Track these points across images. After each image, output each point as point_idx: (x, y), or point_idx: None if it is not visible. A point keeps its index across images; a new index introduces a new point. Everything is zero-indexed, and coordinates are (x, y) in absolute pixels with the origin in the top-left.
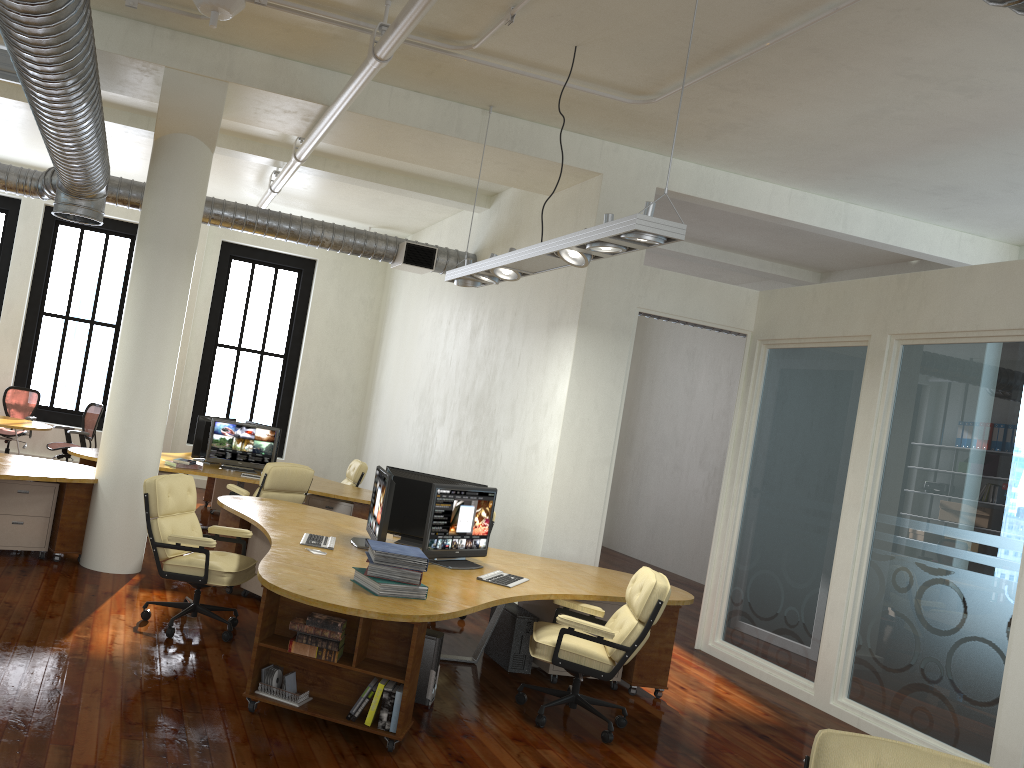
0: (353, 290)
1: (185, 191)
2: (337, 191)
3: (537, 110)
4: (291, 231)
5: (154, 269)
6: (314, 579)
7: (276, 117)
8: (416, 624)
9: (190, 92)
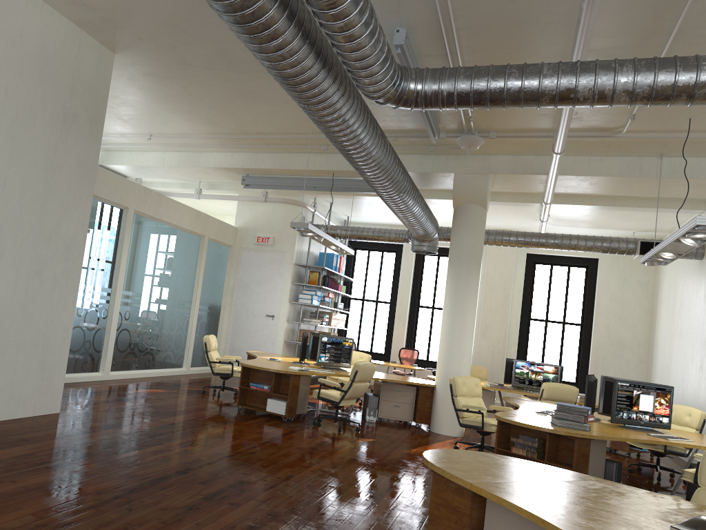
0: (630, 276)
1: (471, 232)
2: (594, 213)
3: (695, 151)
4: (555, 243)
5: (457, 274)
6: (525, 418)
7: (523, 184)
8: (575, 439)
9: (468, 182)
